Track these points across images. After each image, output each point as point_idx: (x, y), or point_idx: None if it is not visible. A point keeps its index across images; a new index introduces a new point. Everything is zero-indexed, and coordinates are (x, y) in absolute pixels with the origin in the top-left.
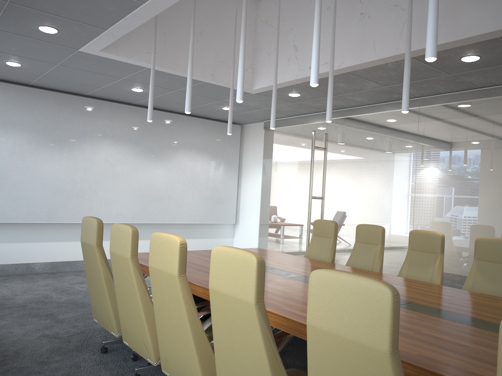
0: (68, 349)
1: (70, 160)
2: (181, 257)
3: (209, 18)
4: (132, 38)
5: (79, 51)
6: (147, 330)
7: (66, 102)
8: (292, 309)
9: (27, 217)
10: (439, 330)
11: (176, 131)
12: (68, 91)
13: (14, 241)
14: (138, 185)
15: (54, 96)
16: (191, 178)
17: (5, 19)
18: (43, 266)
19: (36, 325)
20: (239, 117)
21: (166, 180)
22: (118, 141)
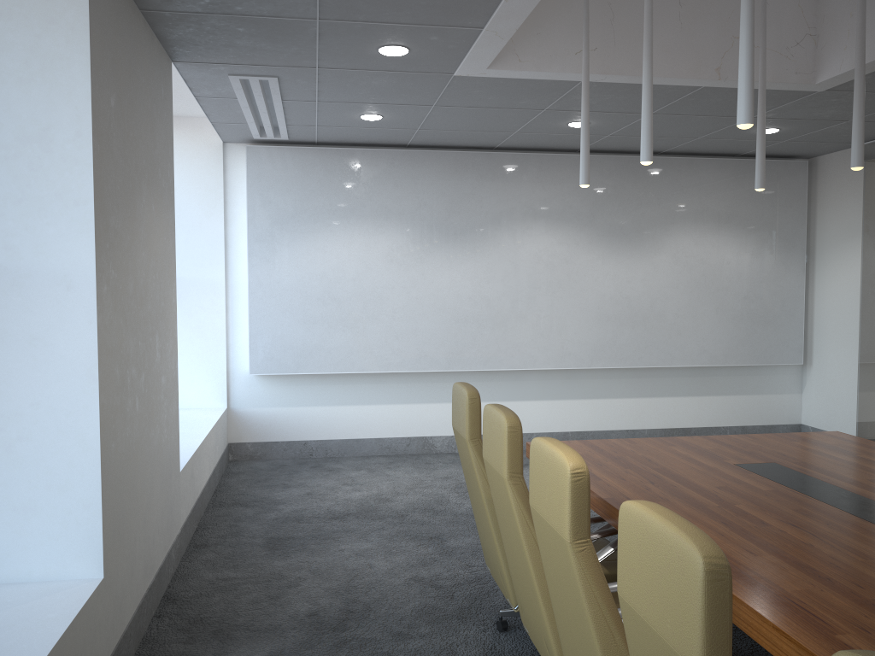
0: (446, 613)
1: (477, 264)
2: (575, 503)
3: None
4: (546, 31)
5: (455, 76)
6: (547, 622)
7: (466, 165)
8: (869, 644)
9: (417, 362)
10: None
11: (667, 190)
12: (467, 145)
13: (403, 401)
14: (597, 299)
15: (446, 158)
16: (701, 278)
17: (327, 48)
18: (448, 442)
19: (409, 557)
20: (802, 144)
21: (651, 287)
22: (557, 221)
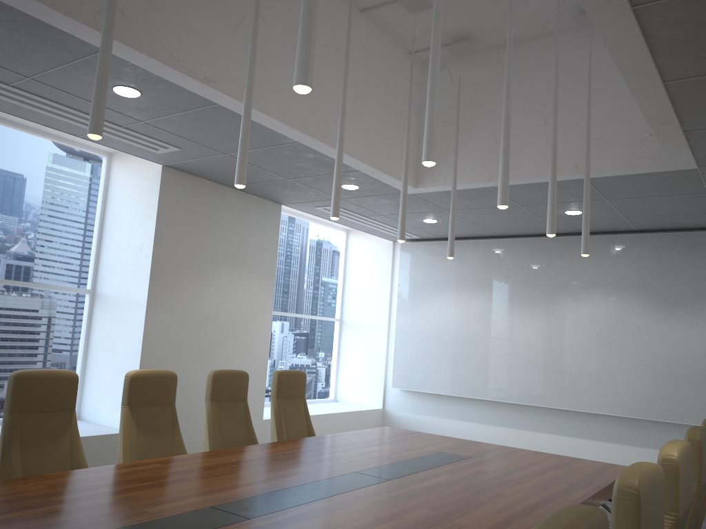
0: None
1: (545, 322)
2: (124, 388)
3: (565, 83)
4: (452, 159)
5: (413, 194)
6: None
7: (538, 247)
8: (154, 467)
9: (496, 394)
10: (70, 512)
11: None
12: (539, 233)
13: (491, 423)
14: (652, 357)
15: (524, 243)
16: None
17: (323, 190)
18: None
19: None
20: None
21: None
22: (614, 289)
